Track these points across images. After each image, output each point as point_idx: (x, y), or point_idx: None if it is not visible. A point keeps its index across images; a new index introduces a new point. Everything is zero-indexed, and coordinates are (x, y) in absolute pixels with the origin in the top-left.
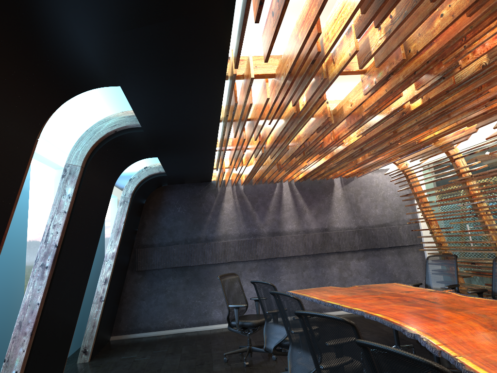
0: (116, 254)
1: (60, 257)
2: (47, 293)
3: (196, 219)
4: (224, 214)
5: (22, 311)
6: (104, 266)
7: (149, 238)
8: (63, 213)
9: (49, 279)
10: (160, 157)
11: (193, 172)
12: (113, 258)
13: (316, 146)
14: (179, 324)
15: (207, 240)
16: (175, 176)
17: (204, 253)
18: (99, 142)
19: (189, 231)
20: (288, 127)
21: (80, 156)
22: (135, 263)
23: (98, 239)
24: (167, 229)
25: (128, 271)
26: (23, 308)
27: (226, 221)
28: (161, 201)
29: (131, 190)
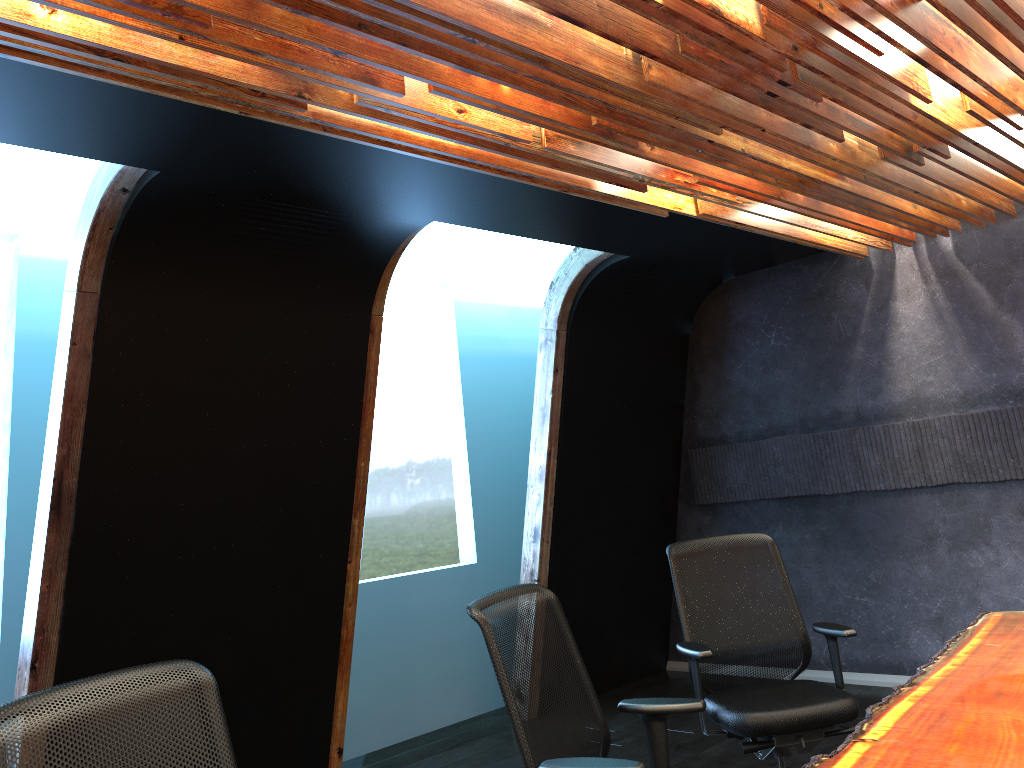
0: (551, 470)
1: (79, 500)
2: (66, 579)
3: (821, 360)
4: (902, 338)
5: (25, 614)
6: (529, 499)
7: (712, 421)
8: (59, 403)
9: (54, 549)
10: (442, 219)
11: (679, 234)
12: (541, 479)
13: (734, 29)
14: (819, 658)
15: (863, 420)
16: (661, 252)
17: (858, 459)
18: (109, 225)
19: (808, 398)
20: (334, 6)
21: (76, 267)
22: (692, 486)
23: (351, 444)
24: (752, 395)
25: (680, 505)
26: (26, 608)
27: (911, 358)
28: (726, 323)
29: (555, 310)
